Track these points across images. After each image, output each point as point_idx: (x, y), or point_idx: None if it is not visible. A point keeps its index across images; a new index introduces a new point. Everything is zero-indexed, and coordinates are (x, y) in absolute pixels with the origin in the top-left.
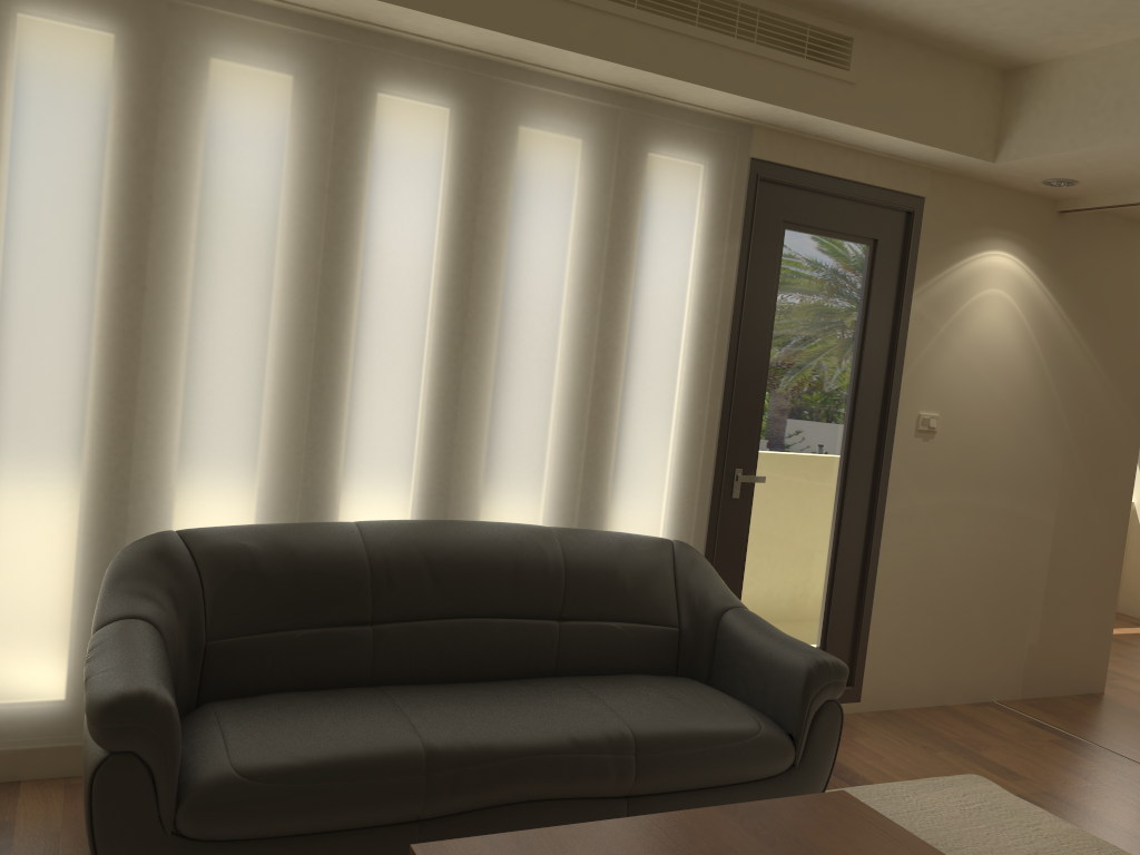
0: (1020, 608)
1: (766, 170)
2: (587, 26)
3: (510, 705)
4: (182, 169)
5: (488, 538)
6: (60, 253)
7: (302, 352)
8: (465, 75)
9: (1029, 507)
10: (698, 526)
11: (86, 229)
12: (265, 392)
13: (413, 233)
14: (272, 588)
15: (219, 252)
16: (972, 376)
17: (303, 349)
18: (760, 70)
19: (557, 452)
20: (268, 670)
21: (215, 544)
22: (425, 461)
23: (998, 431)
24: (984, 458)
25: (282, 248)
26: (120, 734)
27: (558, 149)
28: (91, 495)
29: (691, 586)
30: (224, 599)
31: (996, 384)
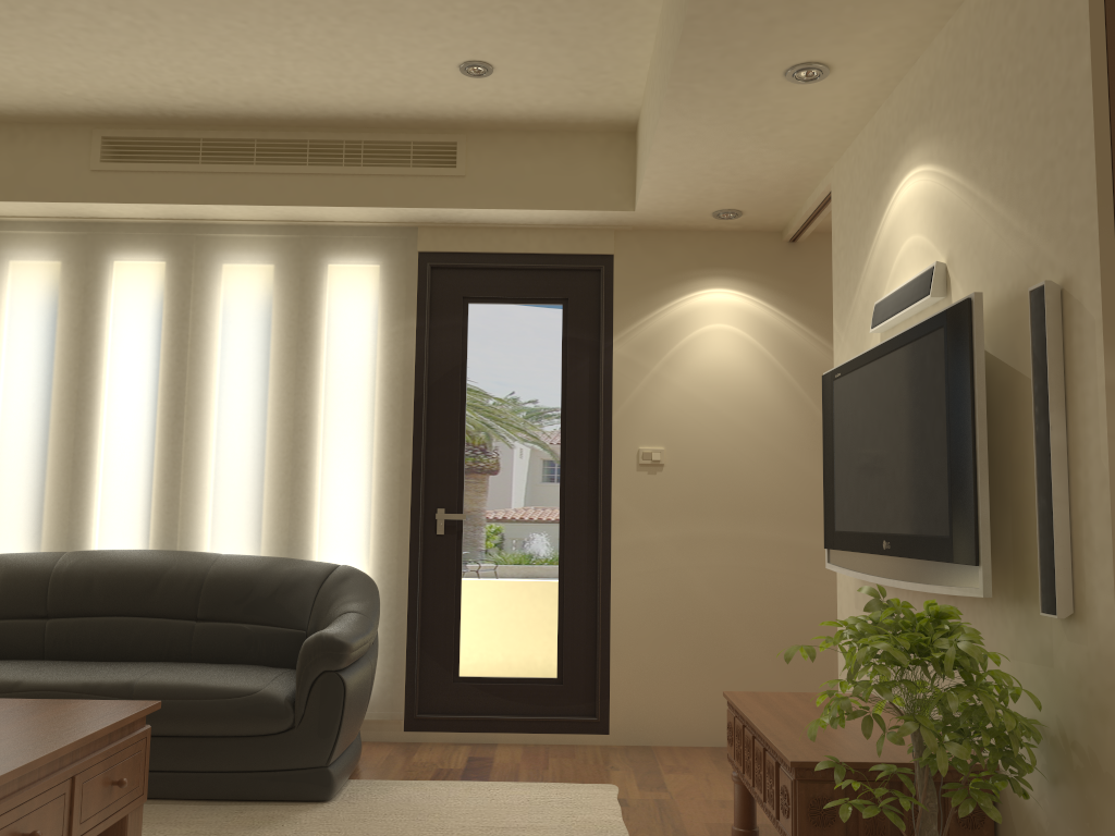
0: (817, 645)
1: (436, 259)
2: (216, 185)
3: (82, 666)
4: None
5: (153, 558)
6: None
7: (61, 439)
8: (170, 237)
9: (808, 536)
10: (398, 558)
11: None
12: (37, 468)
13: (136, 349)
14: None
15: (7, 378)
16: (702, 409)
17: (62, 436)
18: (370, 184)
19: (259, 500)
20: None
21: None
22: (152, 511)
23: (747, 460)
24: (734, 487)
25: (46, 371)
26: None
27: (244, 274)
28: None
29: (329, 597)
30: None
31: (737, 414)
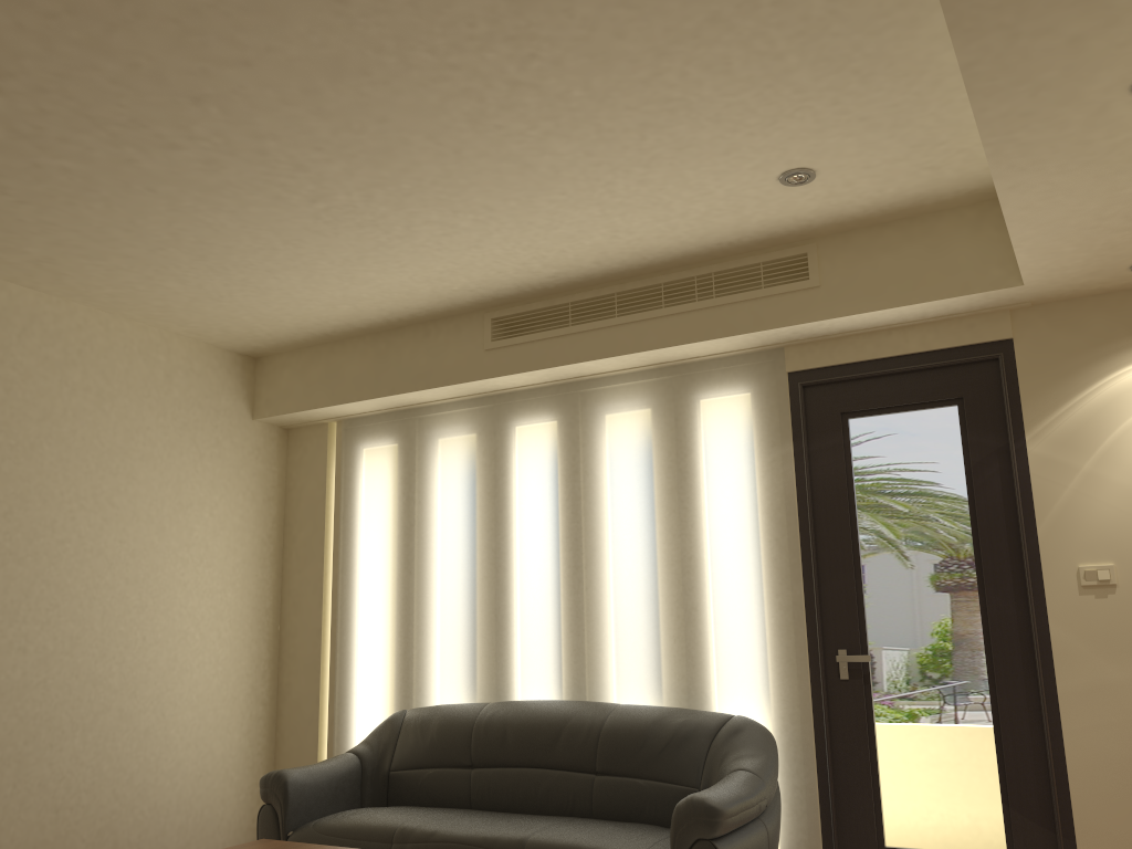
0: None
1: (807, 377)
2: (585, 343)
3: (489, 818)
4: (422, 503)
5: (557, 709)
6: (377, 560)
7: (484, 595)
8: (557, 397)
9: None
10: (799, 707)
11: (386, 546)
12: (467, 623)
13: (537, 505)
14: (422, 740)
15: (440, 543)
16: None
17: (484, 593)
18: (723, 314)
19: (655, 646)
20: (416, 793)
21: (411, 715)
22: (561, 661)
23: None
24: None
25: (469, 534)
26: (264, 792)
27: (623, 422)
28: (393, 693)
29: (721, 752)
30: (401, 746)
31: None
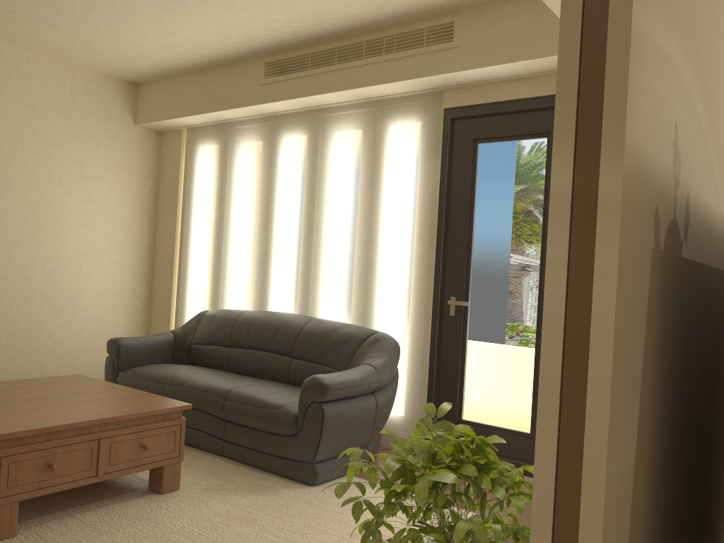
0: None
1: (455, 113)
2: (316, 82)
3: (223, 377)
4: (229, 184)
5: (280, 318)
6: (203, 219)
7: (258, 245)
8: (307, 119)
9: None
10: (423, 330)
11: (208, 210)
12: (248, 261)
13: (290, 191)
14: (208, 328)
15: (237, 211)
16: None
17: (258, 244)
18: (398, 65)
19: (347, 285)
20: (202, 358)
21: (207, 314)
22: (296, 289)
23: None
24: None
25: (252, 206)
26: (108, 349)
27: (343, 138)
28: (208, 300)
29: (362, 353)
30: (198, 331)
31: None
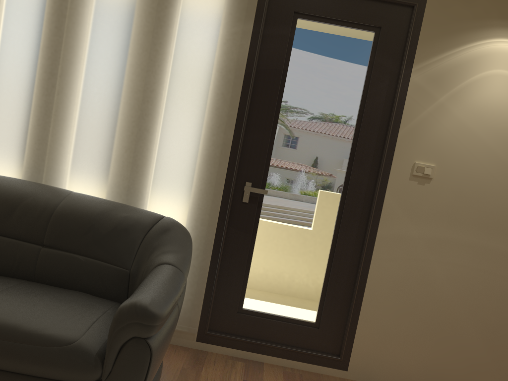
0: None
1: None
2: None
3: None
4: None
5: (15, 188)
6: None
7: None
8: None
9: None
10: (210, 215)
11: None
12: None
13: (24, 12)
14: None
15: None
16: (473, 139)
17: None
18: None
19: (109, 152)
20: None
21: None
22: (26, 146)
23: (500, 186)
24: (484, 206)
25: None
26: None
27: None
28: None
29: (152, 245)
30: None
31: (501, 148)
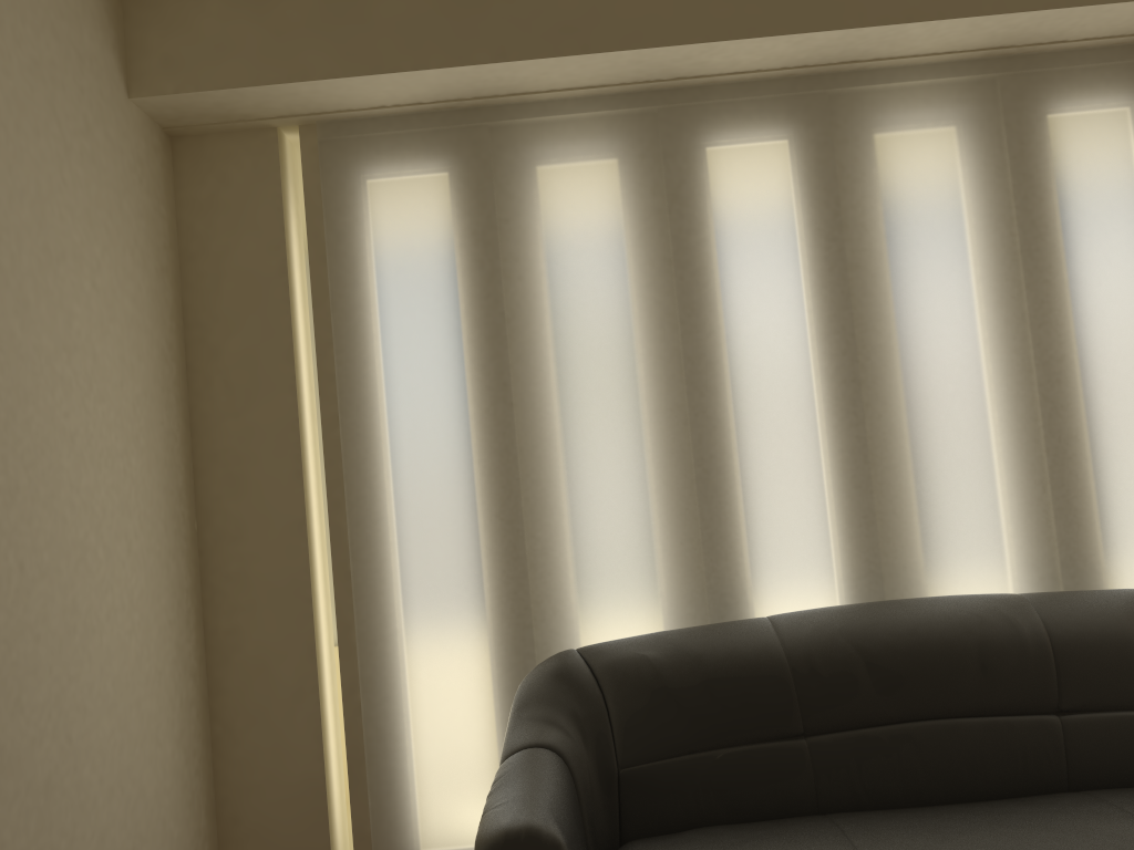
0: None
1: None
2: None
3: (1002, 832)
4: (525, 279)
5: (935, 616)
6: (431, 387)
7: (677, 437)
8: (796, 97)
9: None
10: None
11: (450, 359)
12: (647, 487)
13: (773, 281)
14: (680, 701)
15: (575, 351)
16: None
17: (678, 433)
18: None
19: (1011, 500)
20: (692, 800)
21: (614, 659)
22: (842, 536)
23: None
24: None
25: (636, 333)
26: None
27: (926, 144)
28: (495, 623)
29: None
30: (630, 719)
31: None
